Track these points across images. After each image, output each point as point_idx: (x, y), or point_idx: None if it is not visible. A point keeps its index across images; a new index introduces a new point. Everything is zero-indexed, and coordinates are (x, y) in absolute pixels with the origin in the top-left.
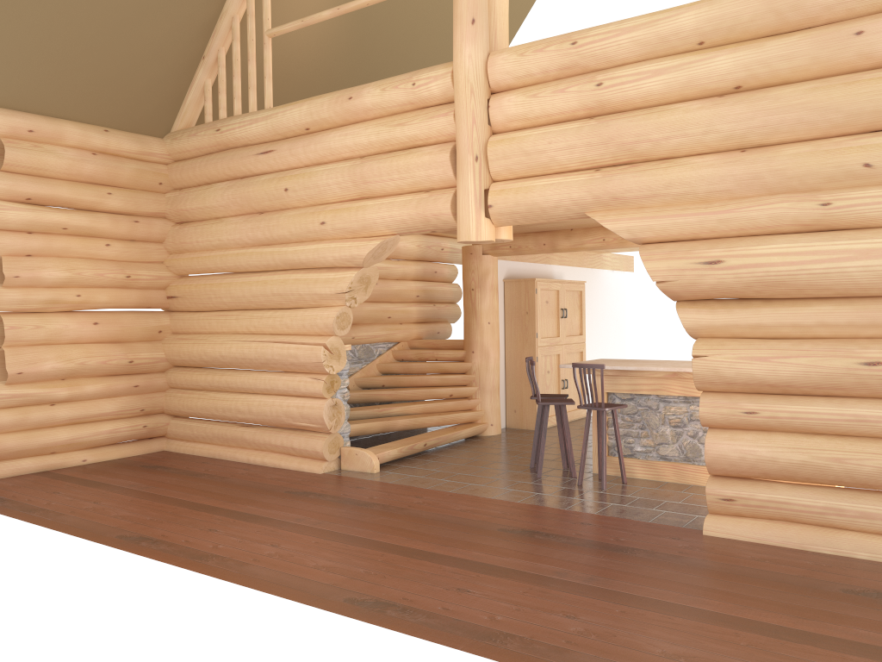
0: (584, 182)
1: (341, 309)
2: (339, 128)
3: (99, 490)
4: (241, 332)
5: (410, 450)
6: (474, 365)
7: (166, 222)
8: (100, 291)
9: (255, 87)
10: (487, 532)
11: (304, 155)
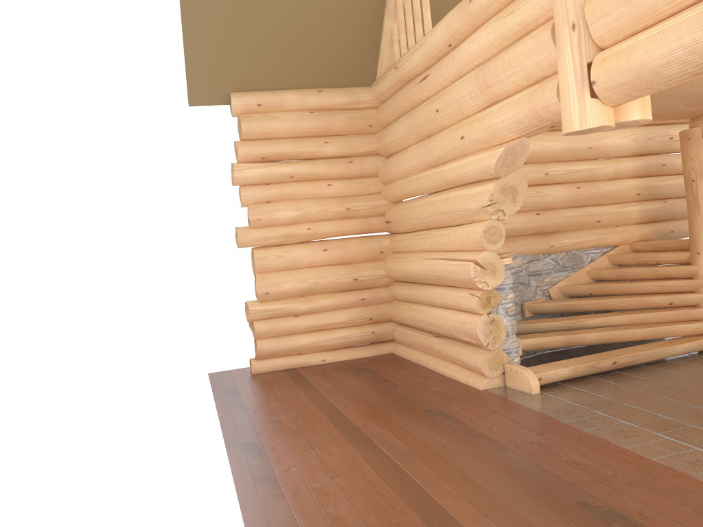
0: (698, 16)
1: (487, 223)
2: (469, 36)
3: (299, 390)
4: (428, 250)
5: (590, 369)
6: (700, 269)
7: (378, 158)
8: (327, 223)
9: (419, 18)
10: (559, 504)
11: (447, 72)
